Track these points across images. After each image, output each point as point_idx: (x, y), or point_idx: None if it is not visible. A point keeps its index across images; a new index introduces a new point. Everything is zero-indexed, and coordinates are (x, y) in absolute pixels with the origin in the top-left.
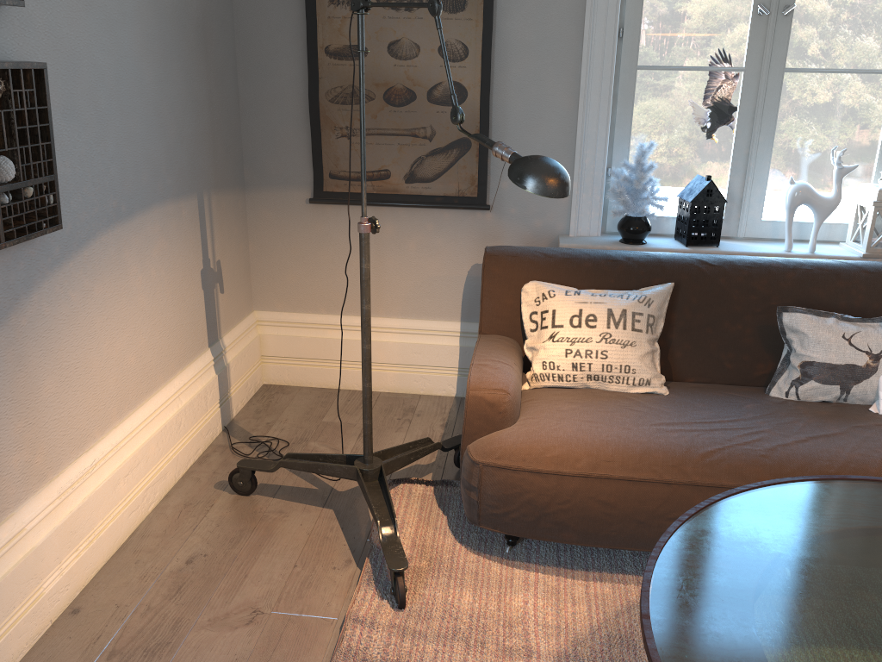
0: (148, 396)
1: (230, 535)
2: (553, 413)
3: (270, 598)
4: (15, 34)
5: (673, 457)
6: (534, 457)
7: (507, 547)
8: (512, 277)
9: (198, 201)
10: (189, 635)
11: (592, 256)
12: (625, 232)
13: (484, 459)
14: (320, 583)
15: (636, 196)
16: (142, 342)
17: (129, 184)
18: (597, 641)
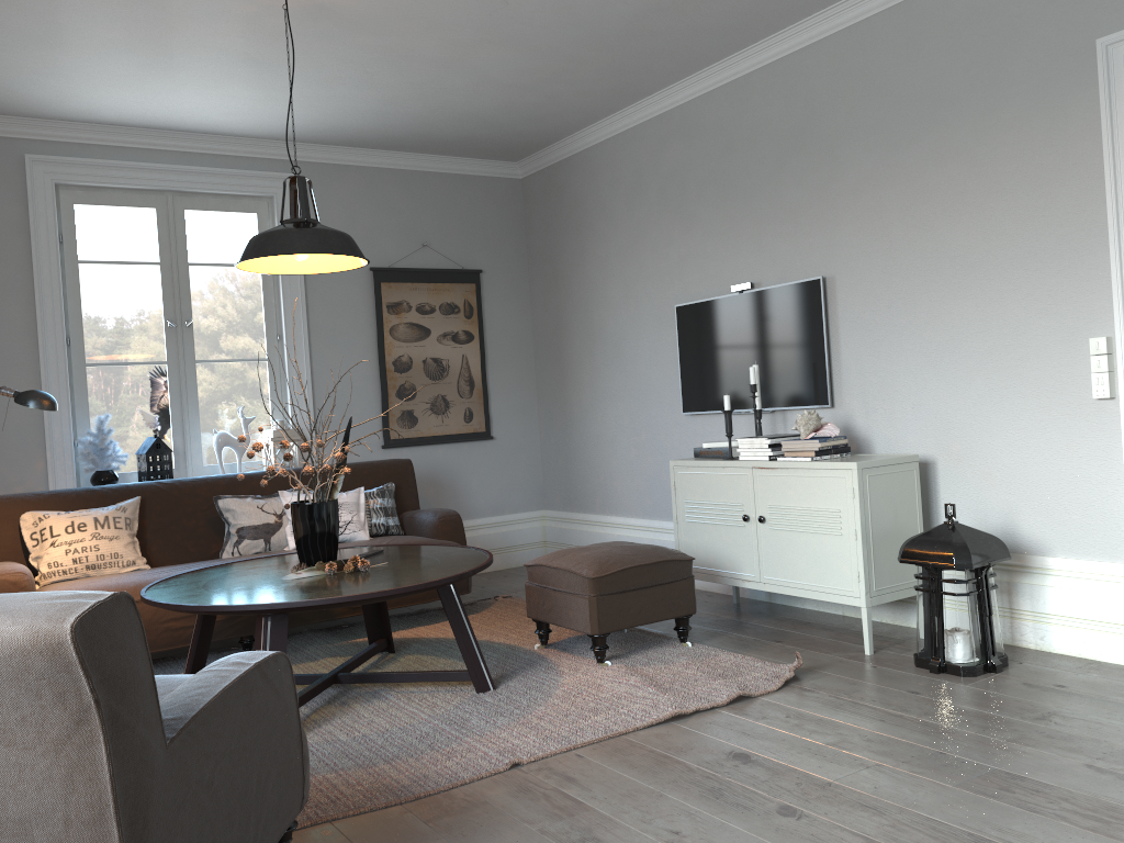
0: None
1: None
2: (65, 585)
3: None
4: None
5: None
6: None
7: None
8: (9, 513)
9: None
10: None
11: (74, 490)
12: (98, 482)
13: None
14: None
15: (102, 455)
16: None
17: None
18: None
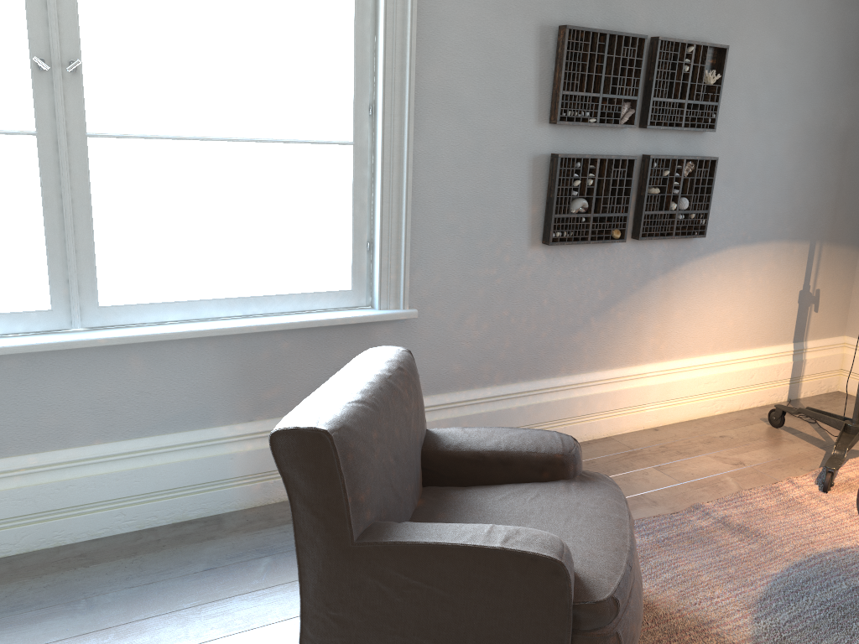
0: (735, 350)
1: (751, 437)
2: None
3: (753, 462)
4: (709, 144)
5: None
6: None
7: None
8: None
9: (809, 246)
10: (700, 456)
11: None
12: None
13: None
14: (786, 469)
15: None
16: (740, 317)
17: (757, 225)
18: None
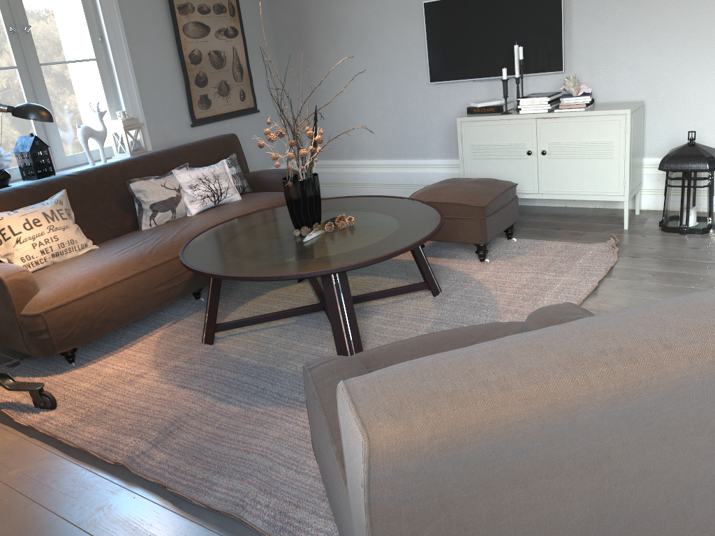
0: None
1: None
2: (57, 274)
3: None
4: None
5: (138, 259)
6: (72, 292)
7: (73, 363)
8: None
9: None
10: None
11: (5, 191)
12: None
13: (43, 309)
14: None
15: None
16: None
17: None
18: (162, 355)
